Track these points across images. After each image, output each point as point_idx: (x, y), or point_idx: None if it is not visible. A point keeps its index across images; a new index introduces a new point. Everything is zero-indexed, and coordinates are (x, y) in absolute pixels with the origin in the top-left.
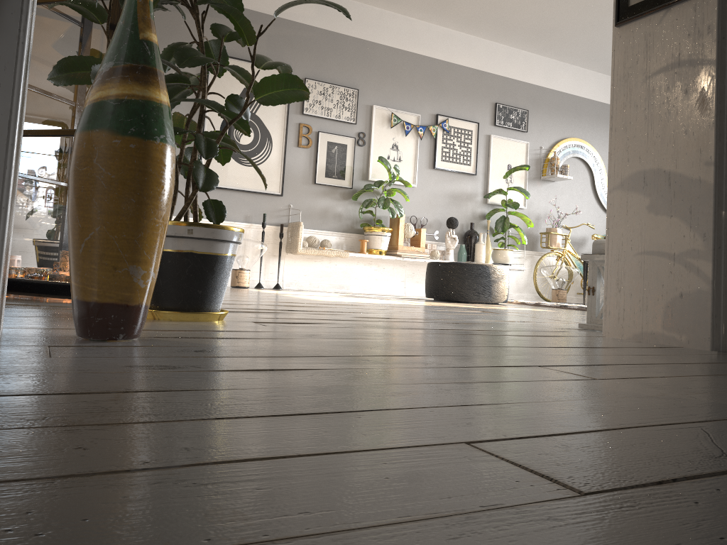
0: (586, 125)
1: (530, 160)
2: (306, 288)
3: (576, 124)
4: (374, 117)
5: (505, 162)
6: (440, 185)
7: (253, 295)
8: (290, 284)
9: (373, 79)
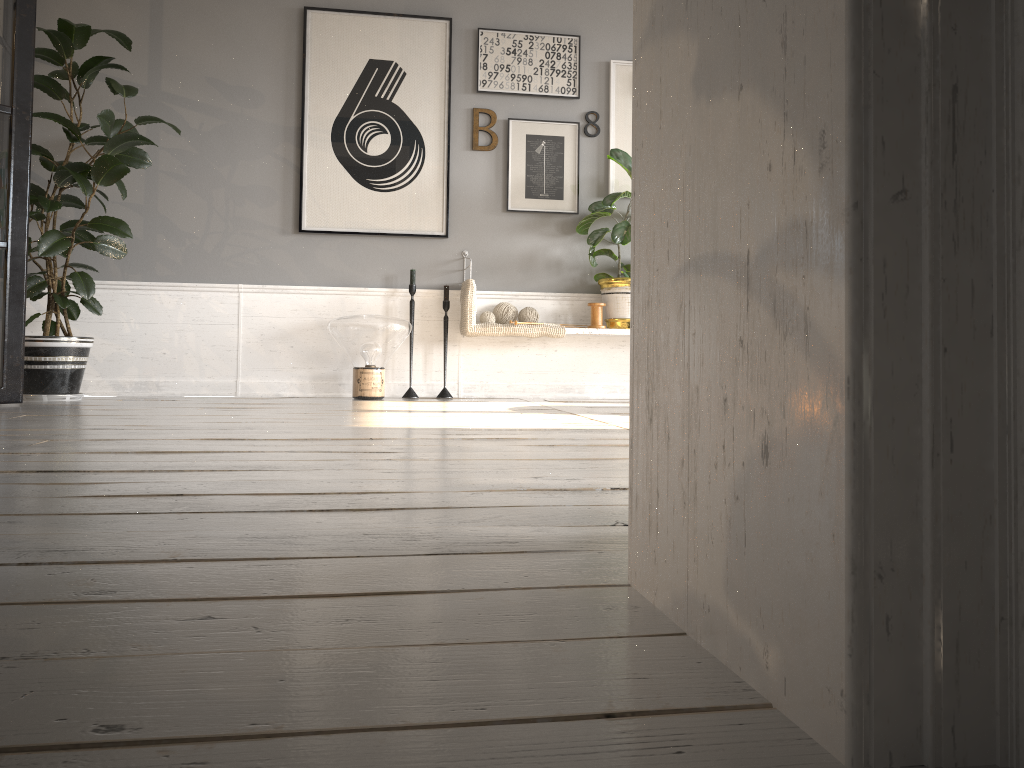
0: None
1: None
2: (501, 394)
3: None
4: (614, 82)
5: None
6: None
7: (274, 419)
8: (472, 388)
9: (608, 13)
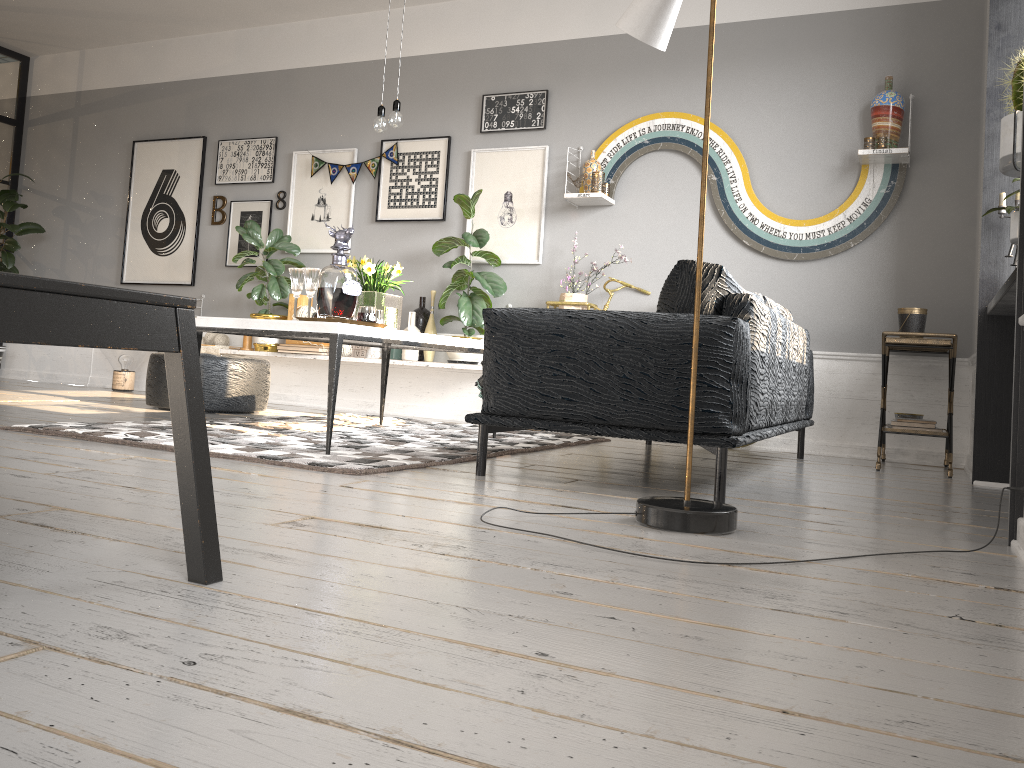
0: (696, 81)
1: (556, 175)
2: None
3: (668, 85)
4: (295, 167)
5: (498, 190)
6: (388, 245)
7: None
8: None
9: (297, 117)
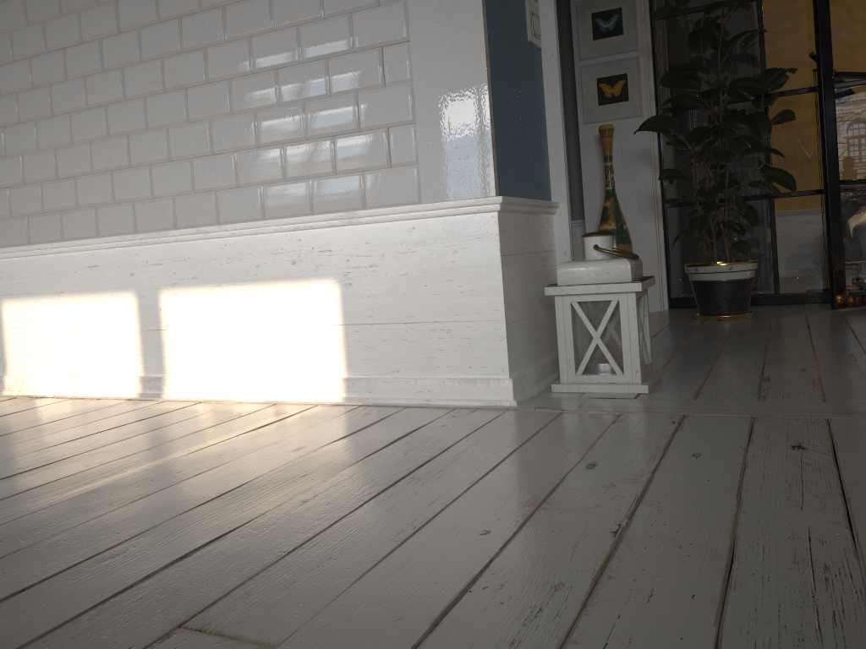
0: None
1: None
2: None
3: None
4: None
5: None
6: None
7: None
8: None
9: None
